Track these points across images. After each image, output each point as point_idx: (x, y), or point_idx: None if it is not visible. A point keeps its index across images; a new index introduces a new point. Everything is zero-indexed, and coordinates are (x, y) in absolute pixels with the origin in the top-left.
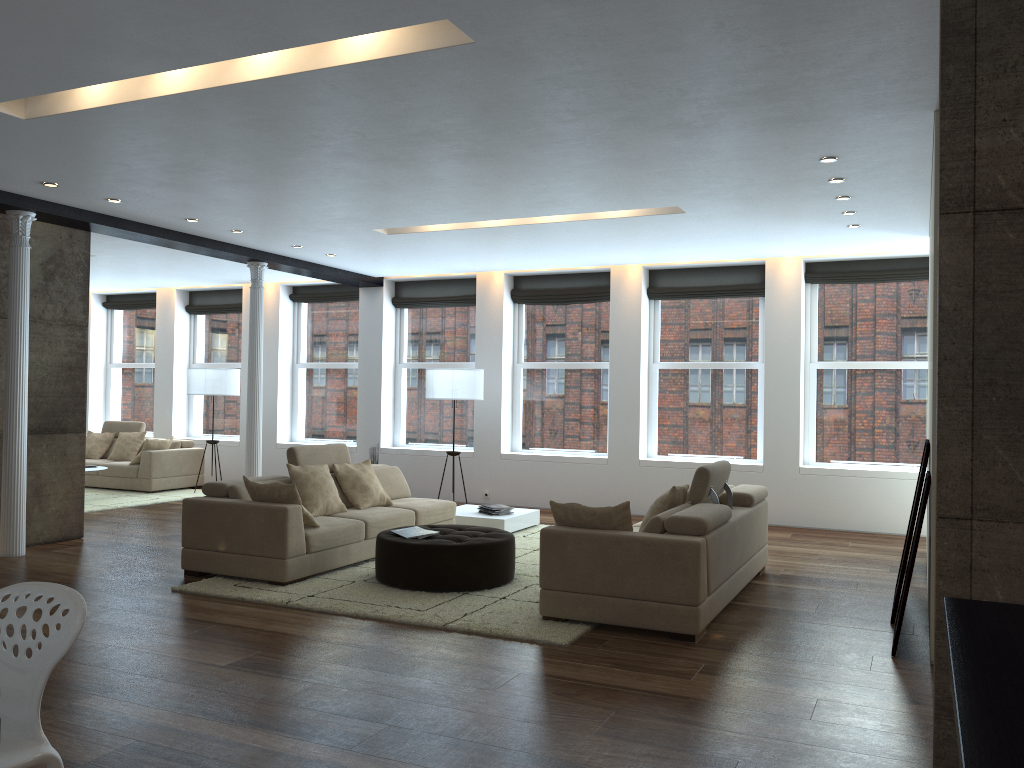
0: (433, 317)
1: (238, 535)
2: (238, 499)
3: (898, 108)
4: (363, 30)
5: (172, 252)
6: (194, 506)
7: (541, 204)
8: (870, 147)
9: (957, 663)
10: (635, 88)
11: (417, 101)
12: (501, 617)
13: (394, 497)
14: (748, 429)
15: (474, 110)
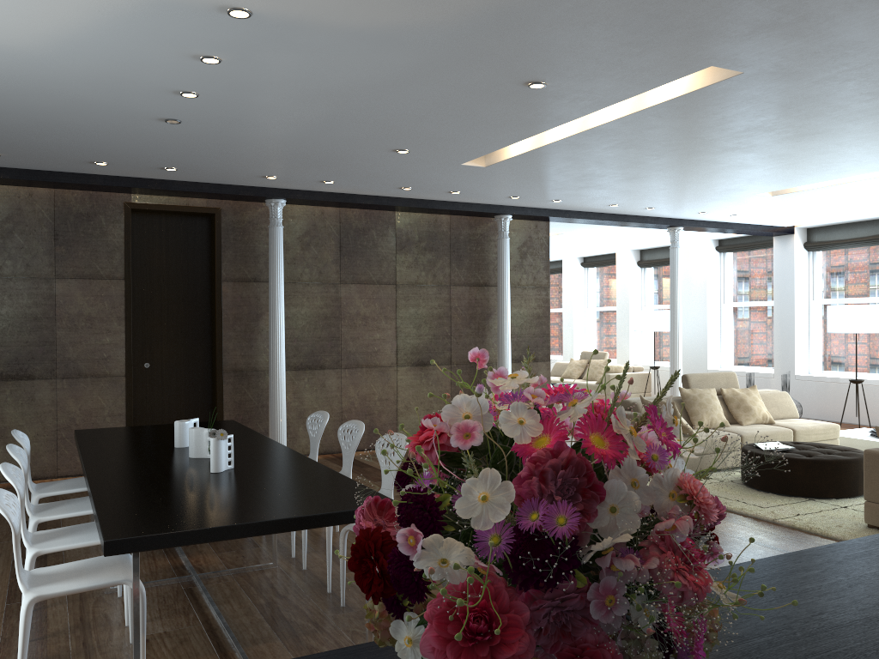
0: (844, 257)
1: None
2: (637, 412)
3: None
4: (657, 84)
5: (612, 226)
6: None
7: None
8: None
9: (863, 538)
10: None
11: (727, 112)
12: (829, 520)
13: (781, 417)
14: None
15: (777, 109)
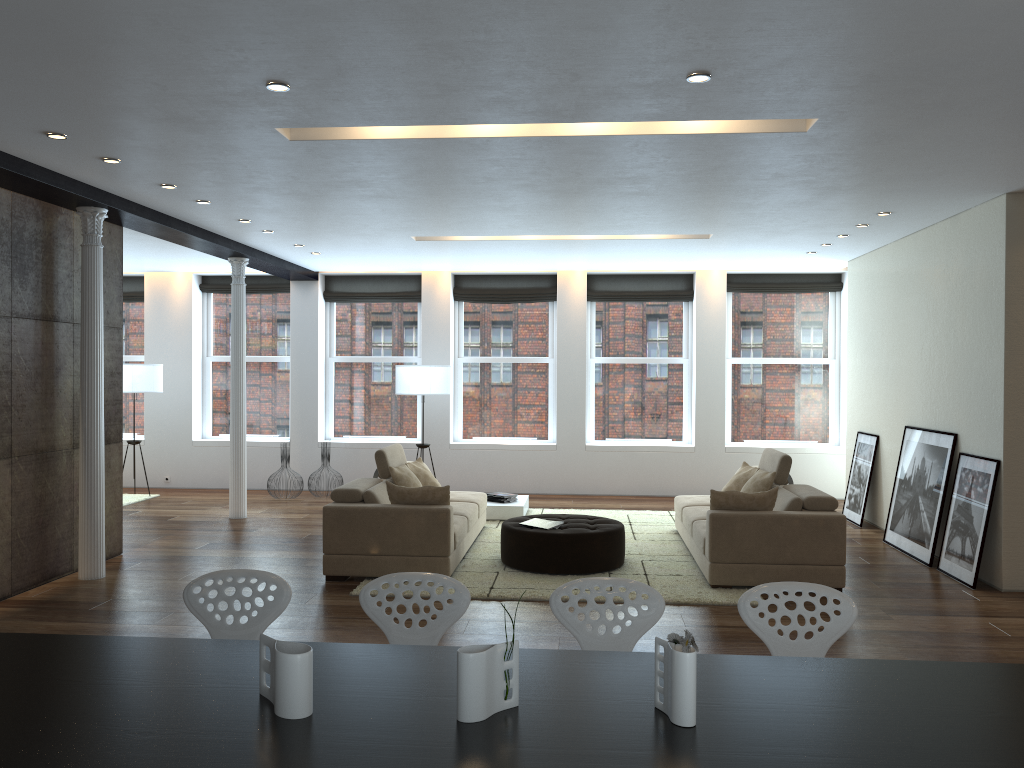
0: (367, 312)
1: (394, 538)
2: (376, 503)
3: (987, 190)
4: (745, 117)
5: (144, 244)
6: (339, 513)
7: (609, 227)
8: (924, 209)
9: None
10: (851, 165)
11: (677, 159)
12: (679, 589)
13: None
14: (675, 415)
15: (707, 167)
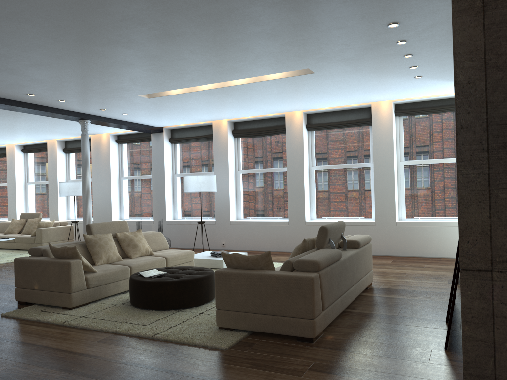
0: (192, 147)
1: (44, 279)
2: (47, 257)
3: None
4: None
5: (37, 117)
6: (20, 262)
7: (226, 71)
8: (418, 12)
9: None
10: None
11: None
12: (193, 328)
13: (158, 250)
14: (366, 201)
15: None
